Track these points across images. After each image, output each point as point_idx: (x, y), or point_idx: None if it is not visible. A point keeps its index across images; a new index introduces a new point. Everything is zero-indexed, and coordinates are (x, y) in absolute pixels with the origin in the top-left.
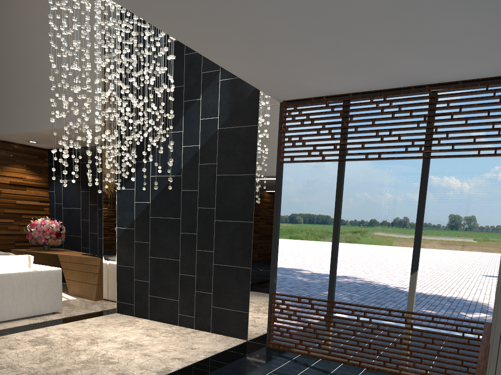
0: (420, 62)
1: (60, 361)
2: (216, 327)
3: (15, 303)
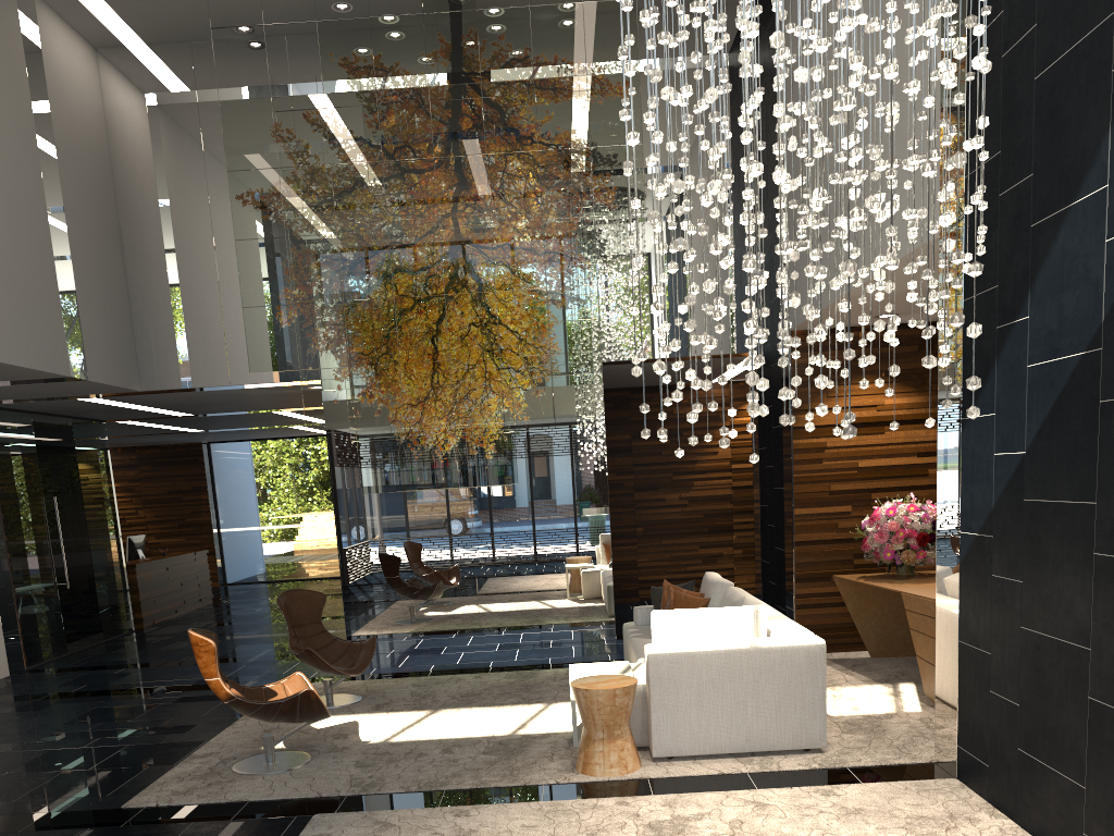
0: None
1: None
2: None
3: (705, 720)
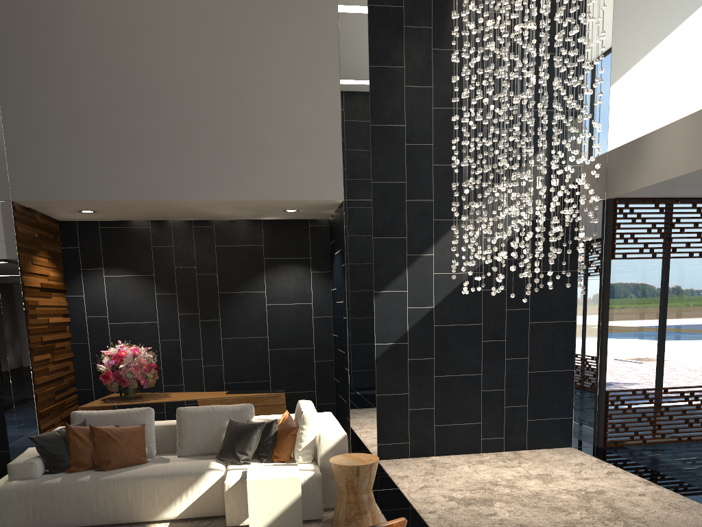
0: None
1: (570, 505)
2: (534, 442)
3: None
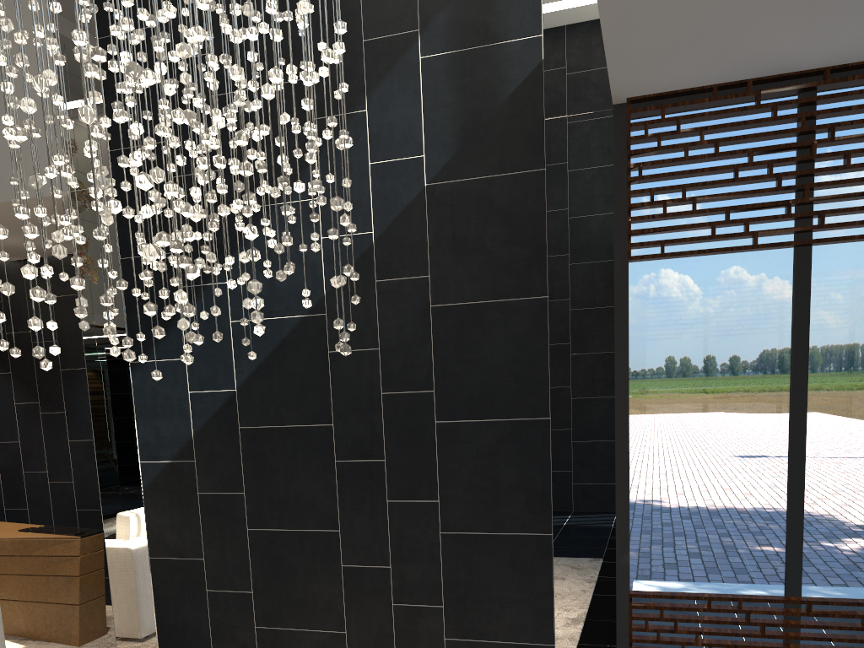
0: None
1: None
2: None
3: None
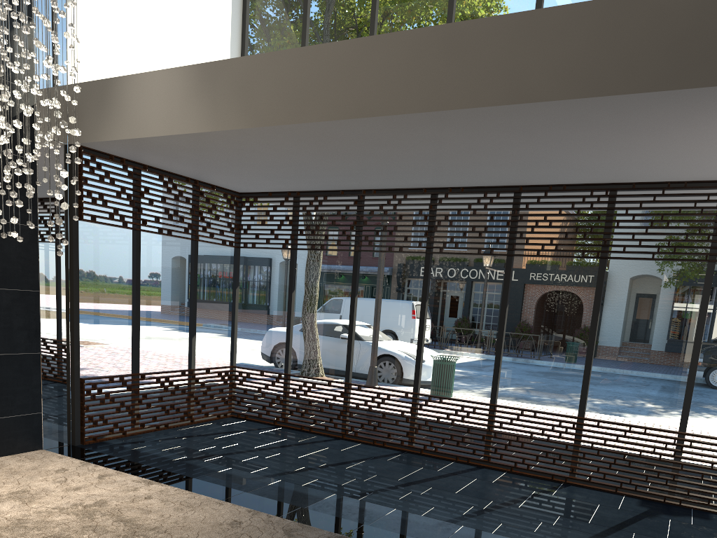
0: (238, 179)
1: (71, 528)
2: None
3: None
